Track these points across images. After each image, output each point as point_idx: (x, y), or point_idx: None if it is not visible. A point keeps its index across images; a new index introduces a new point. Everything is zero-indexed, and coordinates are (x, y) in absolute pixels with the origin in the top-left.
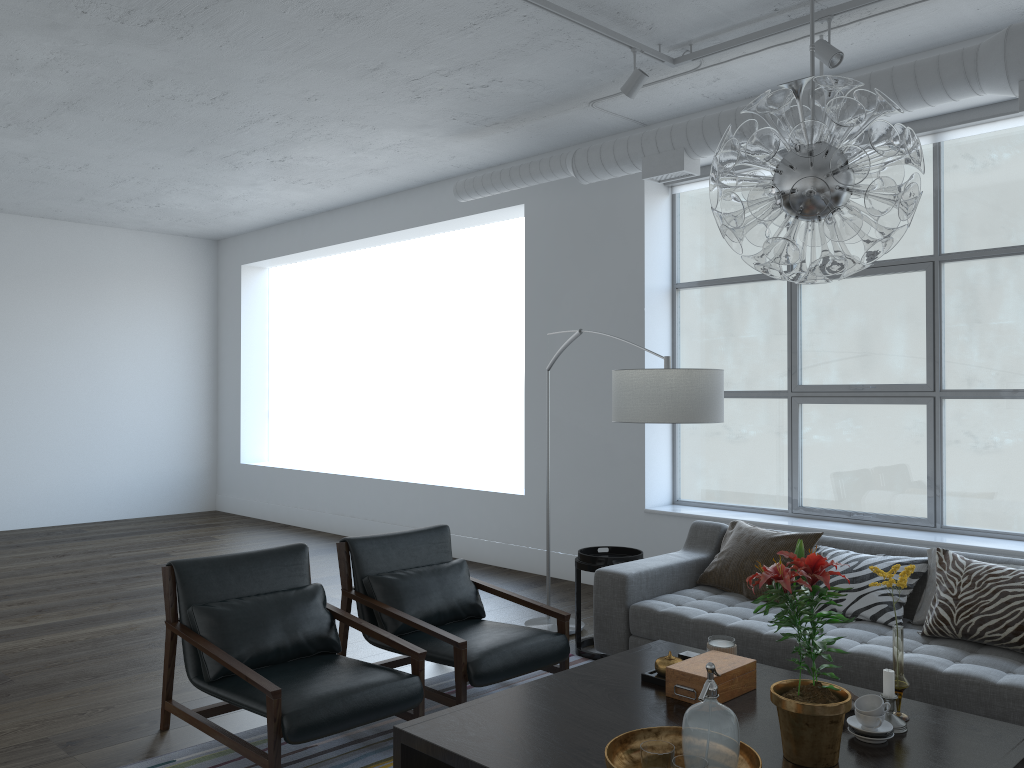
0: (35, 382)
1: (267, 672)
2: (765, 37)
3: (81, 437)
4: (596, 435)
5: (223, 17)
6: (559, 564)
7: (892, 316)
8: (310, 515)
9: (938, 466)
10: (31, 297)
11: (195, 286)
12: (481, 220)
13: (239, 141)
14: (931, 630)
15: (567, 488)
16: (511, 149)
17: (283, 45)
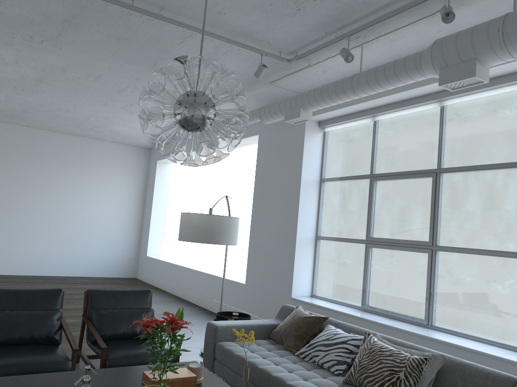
0: (56, 208)
1: (8, 348)
2: (324, 47)
3: (74, 236)
4: (275, 255)
5: (70, 39)
6: None
7: None
8: (167, 284)
9: (431, 289)
10: (59, 169)
11: (137, 169)
12: (246, 142)
13: (122, 99)
14: (346, 379)
15: (261, 282)
16: (250, 107)
17: (105, 52)
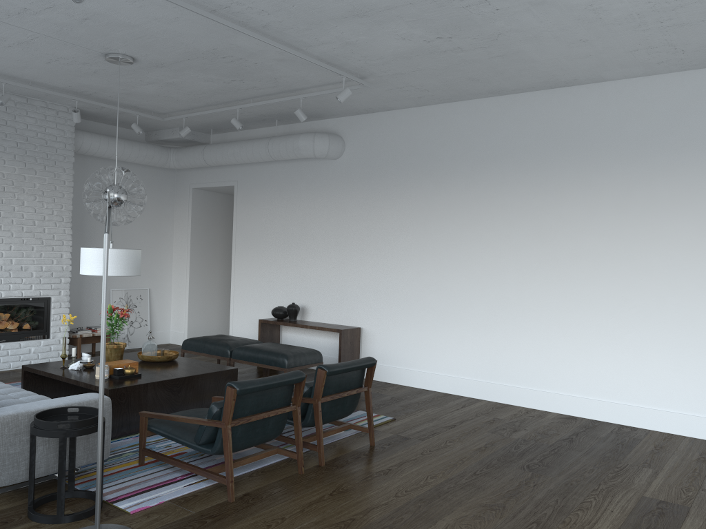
0: None
1: None
2: None
3: None
4: None
5: None
6: None
7: None
8: None
9: None
10: None
11: None
12: None
13: None
14: None
15: None
16: None
17: None
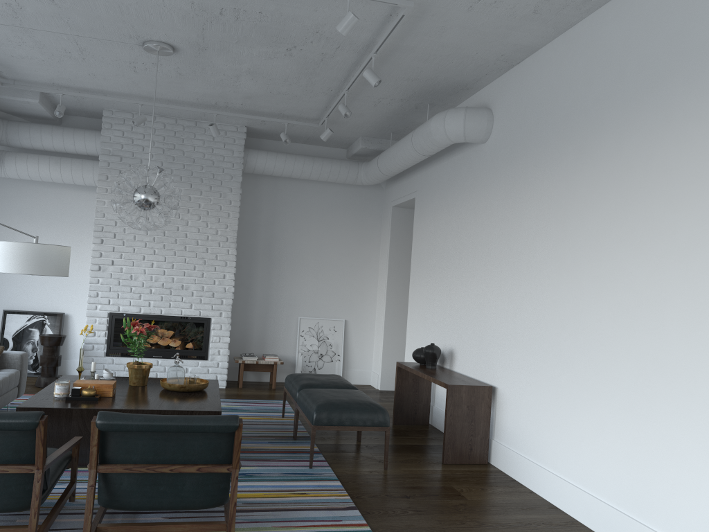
0: None
1: None
2: None
3: None
4: None
5: None
6: None
7: None
8: None
9: None
10: None
11: None
12: None
13: None
14: None
15: None
16: None
17: None
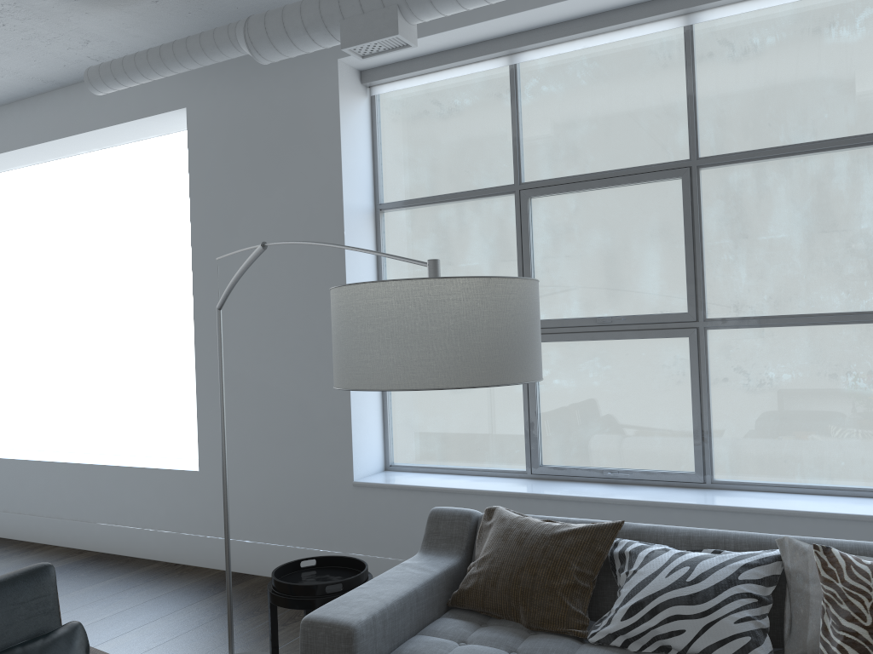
0: None
1: None
2: None
3: None
4: (288, 392)
5: None
6: (247, 556)
7: (541, 264)
8: None
9: (705, 410)
10: None
11: None
12: (134, 133)
13: None
14: None
15: (253, 460)
16: (165, 33)
17: None
